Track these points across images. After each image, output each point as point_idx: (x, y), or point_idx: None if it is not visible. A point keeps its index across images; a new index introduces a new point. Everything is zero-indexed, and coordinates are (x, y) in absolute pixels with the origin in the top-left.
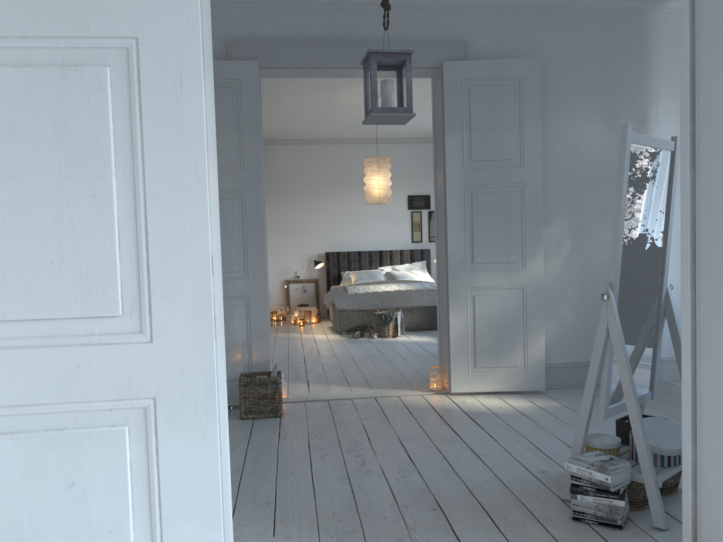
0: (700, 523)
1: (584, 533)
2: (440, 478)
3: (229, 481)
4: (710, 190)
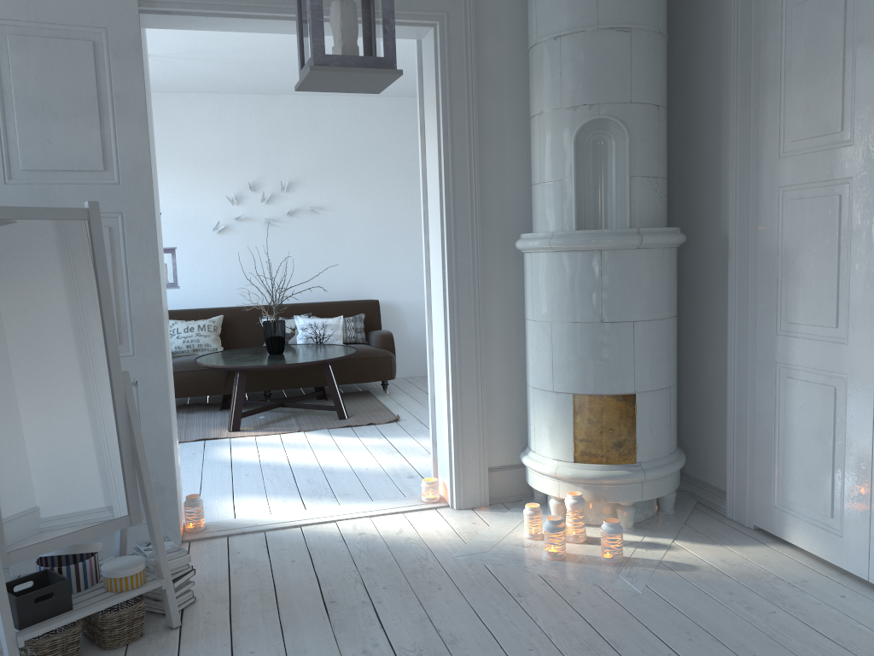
0: (177, 487)
1: (198, 588)
2: (315, 652)
3: (445, 411)
4: (161, 282)
